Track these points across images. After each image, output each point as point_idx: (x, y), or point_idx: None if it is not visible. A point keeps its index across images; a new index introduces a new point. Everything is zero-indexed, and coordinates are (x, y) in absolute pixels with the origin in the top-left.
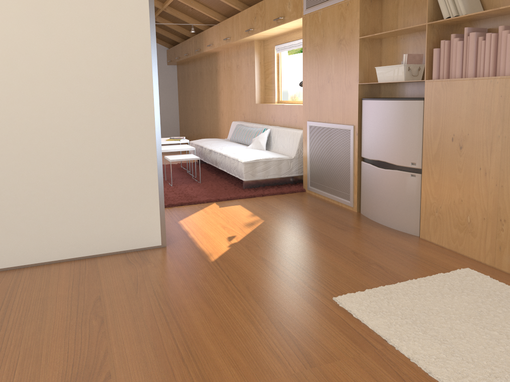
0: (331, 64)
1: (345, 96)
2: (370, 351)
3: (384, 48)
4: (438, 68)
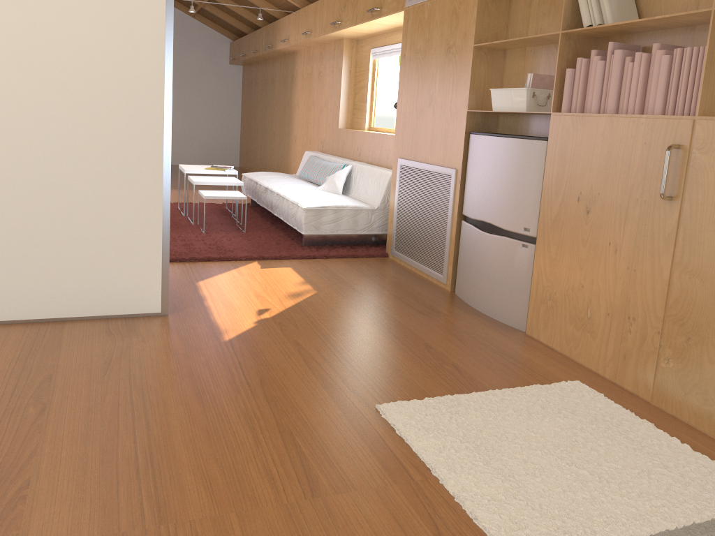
0: (435, 80)
1: (449, 126)
2: (402, 483)
3: (508, 63)
4: (569, 97)
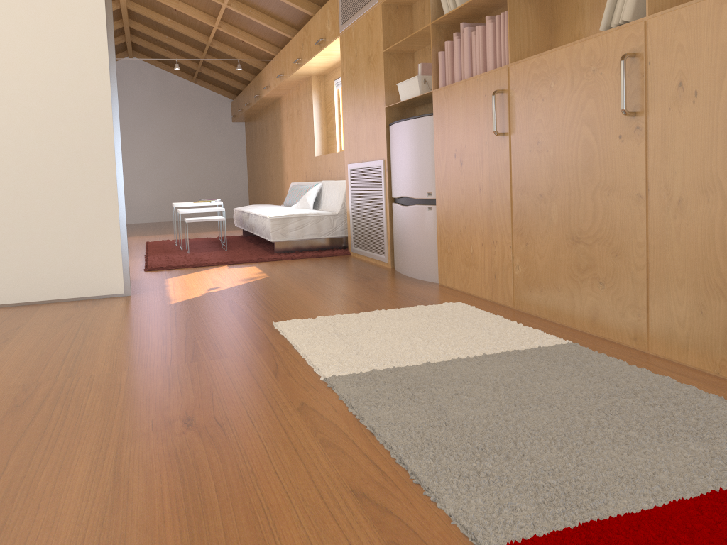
0: (364, 88)
1: (376, 125)
2: (266, 353)
3: (416, 63)
4: (443, 75)
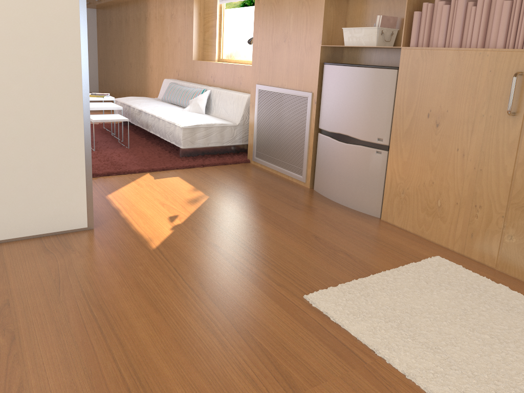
0: (289, 21)
1: (304, 58)
2: (359, 367)
3: (351, 7)
4: (417, 35)
